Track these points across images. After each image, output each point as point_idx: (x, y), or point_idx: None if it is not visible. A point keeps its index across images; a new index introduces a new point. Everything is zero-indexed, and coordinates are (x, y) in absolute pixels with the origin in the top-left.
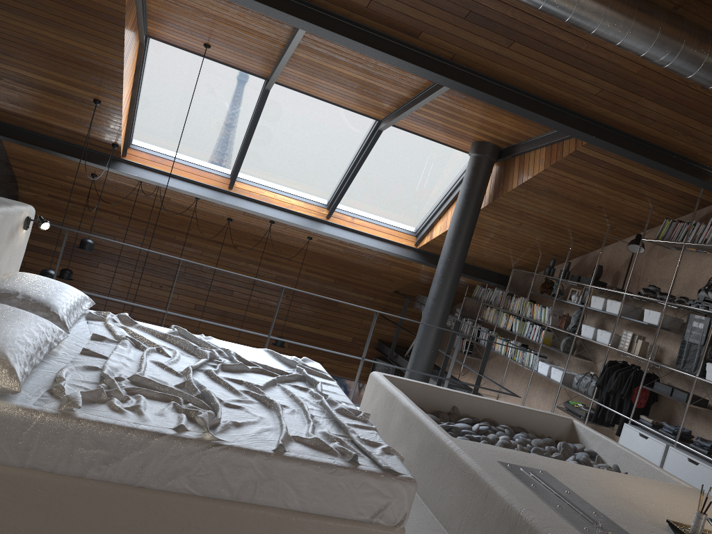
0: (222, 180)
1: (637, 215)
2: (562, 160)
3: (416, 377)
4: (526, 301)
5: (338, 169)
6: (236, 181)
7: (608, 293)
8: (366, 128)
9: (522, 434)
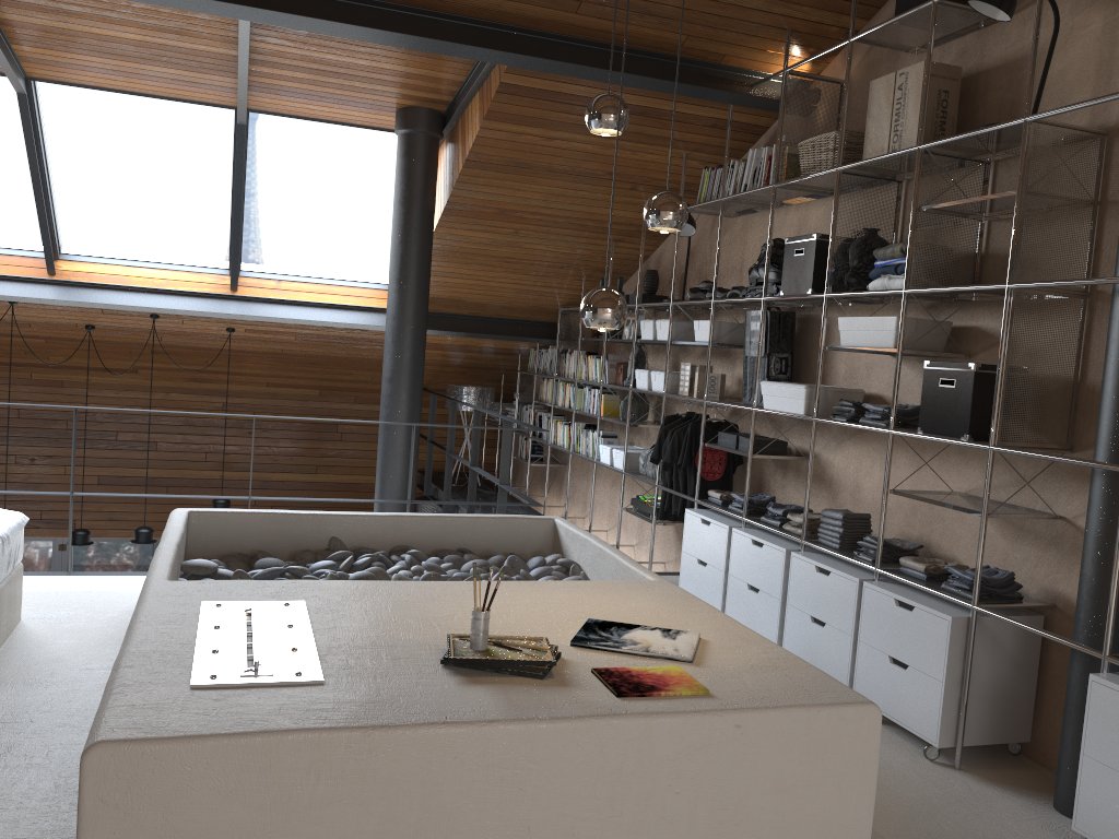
0: (36, 263)
1: (674, 175)
2: (495, 106)
3: (387, 510)
4: (580, 355)
5: (219, 205)
6: (60, 261)
7: (677, 311)
8: (230, 127)
9: (435, 557)
